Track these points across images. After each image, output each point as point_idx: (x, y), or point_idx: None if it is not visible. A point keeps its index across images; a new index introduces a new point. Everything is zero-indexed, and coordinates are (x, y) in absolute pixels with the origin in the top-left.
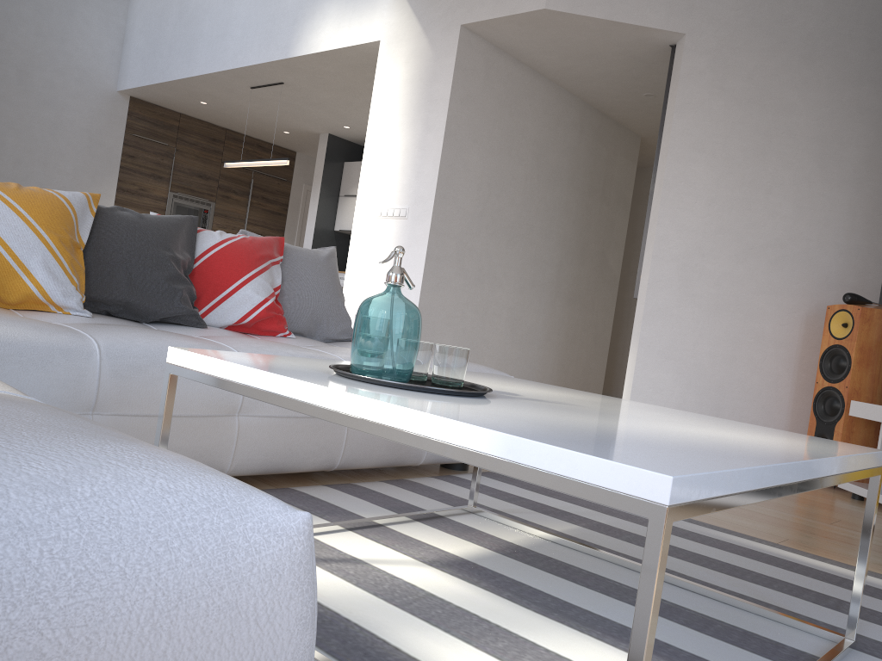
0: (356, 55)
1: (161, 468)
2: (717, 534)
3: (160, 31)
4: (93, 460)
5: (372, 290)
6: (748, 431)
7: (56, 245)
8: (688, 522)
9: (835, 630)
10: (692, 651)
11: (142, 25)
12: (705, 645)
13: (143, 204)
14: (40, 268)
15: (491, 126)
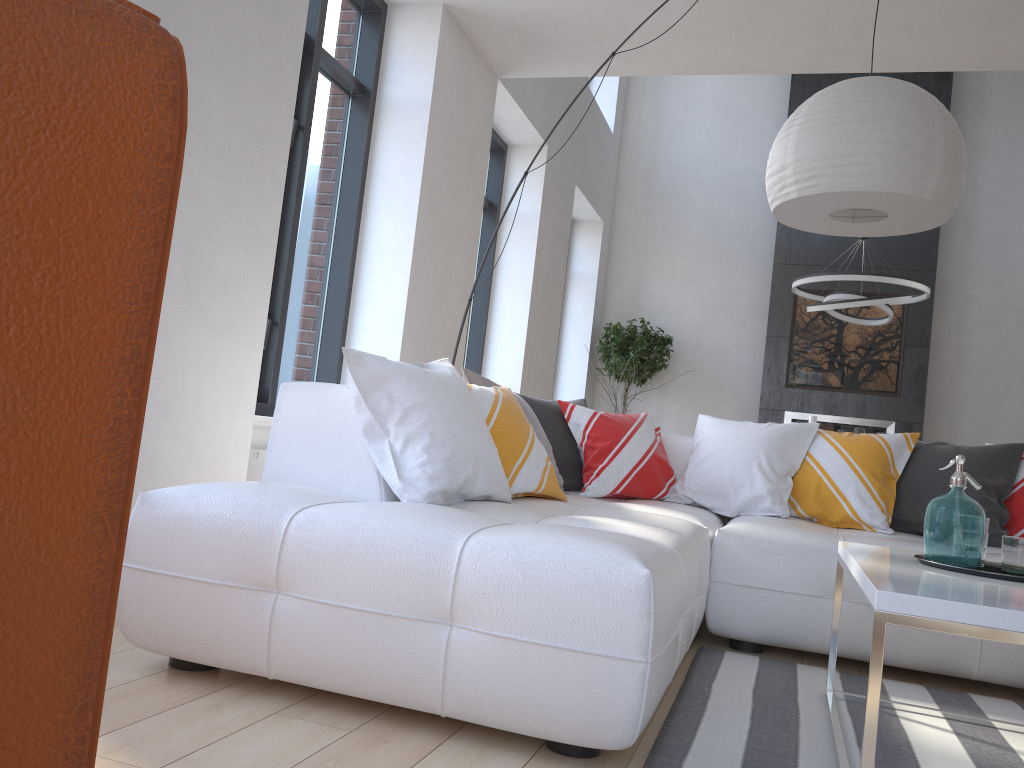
0: None
1: (608, 547)
2: None
3: None
4: (588, 541)
5: None
6: None
7: (867, 477)
8: None
9: None
10: None
11: None
12: None
13: None
14: (852, 495)
15: None
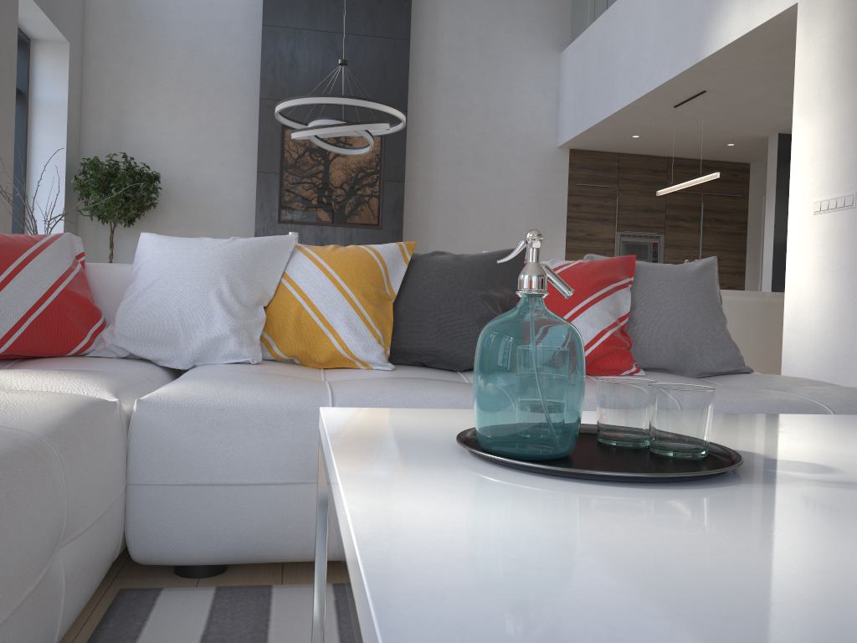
0: (774, 31)
1: None
2: None
3: (585, 79)
4: None
5: (819, 304)
6: None
7: (359, 300)
8: None
9: None
10: None
11: (571, 79)
12: None
13: (591, 248)
14: (342, 324)
15: None
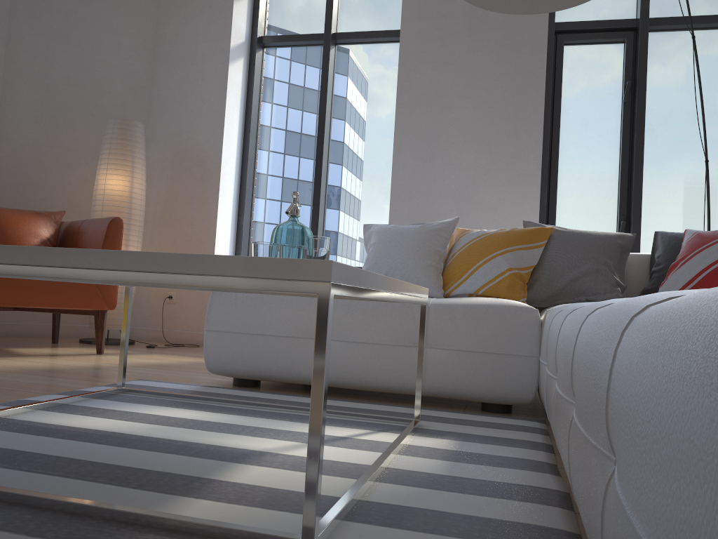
0: None
1: None
2: None
3: None
4: None
5: None
6: None
7: None
8: None
9: None
10: (17, 434)
11: None
12: None
13: None
14: None
15: None
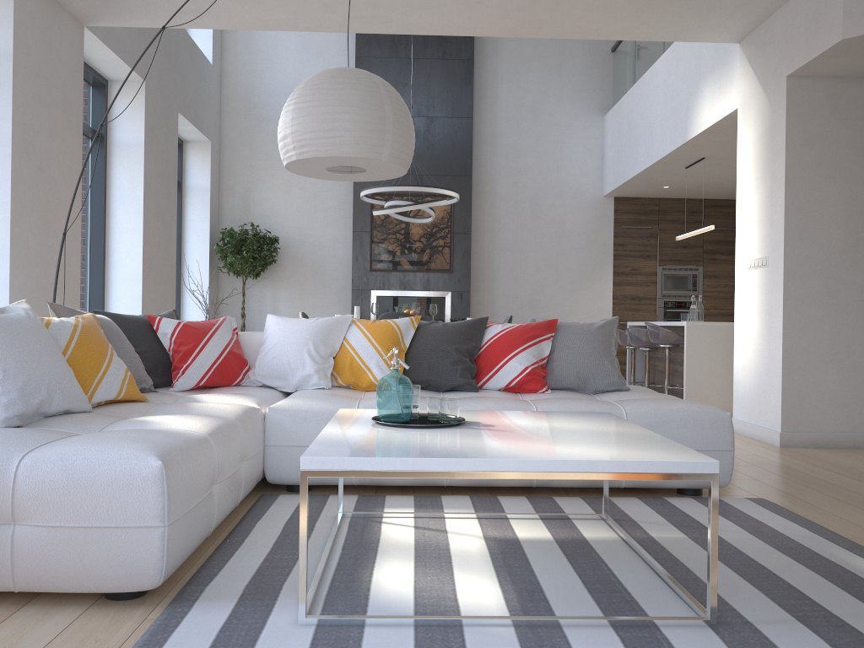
0: (733, 123)
1: (135, 448)
2: (848, 558)
3: (619, 142)
4: (121, 445)
5: (751, 337)
6: (603, 446)
7: (384, 352)
8: (840, 548)
9: (732, 617)
10: (550, 597)
11: (610, 140)
12: (572, 597)
13: (636, 281)
14: (374, 366)
15: (851, 155)
